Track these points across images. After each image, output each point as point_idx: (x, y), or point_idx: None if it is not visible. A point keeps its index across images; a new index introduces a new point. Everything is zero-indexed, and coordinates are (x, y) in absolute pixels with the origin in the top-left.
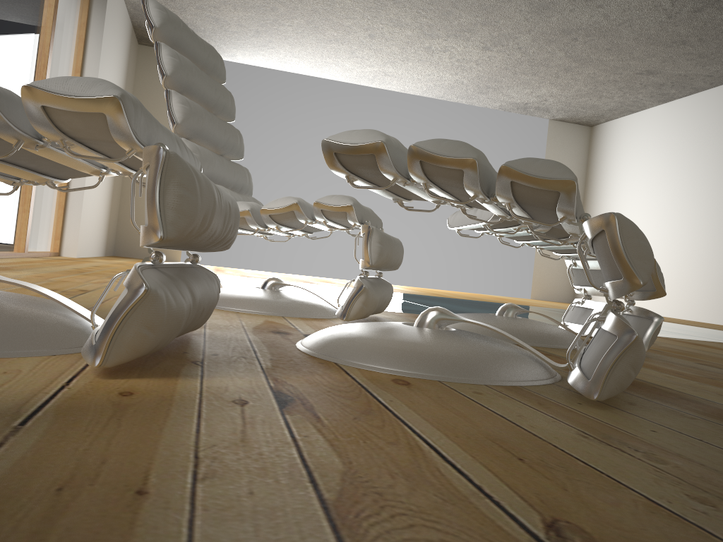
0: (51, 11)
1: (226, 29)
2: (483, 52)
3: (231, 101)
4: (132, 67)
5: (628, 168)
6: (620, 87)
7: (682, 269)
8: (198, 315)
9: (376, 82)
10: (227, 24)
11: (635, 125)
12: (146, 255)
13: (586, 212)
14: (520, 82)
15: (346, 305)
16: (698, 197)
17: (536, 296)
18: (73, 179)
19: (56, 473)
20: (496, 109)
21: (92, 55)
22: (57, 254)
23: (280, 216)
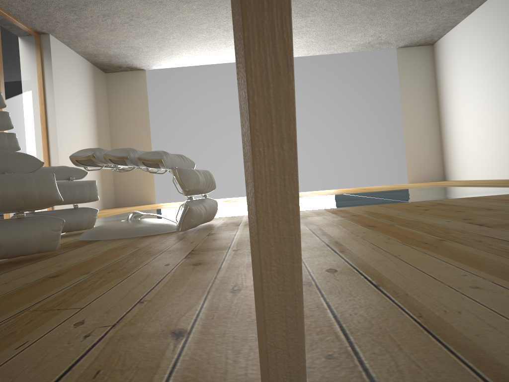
0: None
1: (141, 51)
2: (304, 19)
3: (2, 118)
4: (101, 88)
5: (457, 70)
6: (423, 13)
7: (500, 140)
8: None
9: None
10: (139, 48)
11: (456, 36)
12: (134, 203)
13: (440, 110)
14: (349, 30)
15: None
16: (500, 81)
17: (412, 181)
18: None
19: None
20: (352, 51)
21: (49, 92)
22: None
23: None
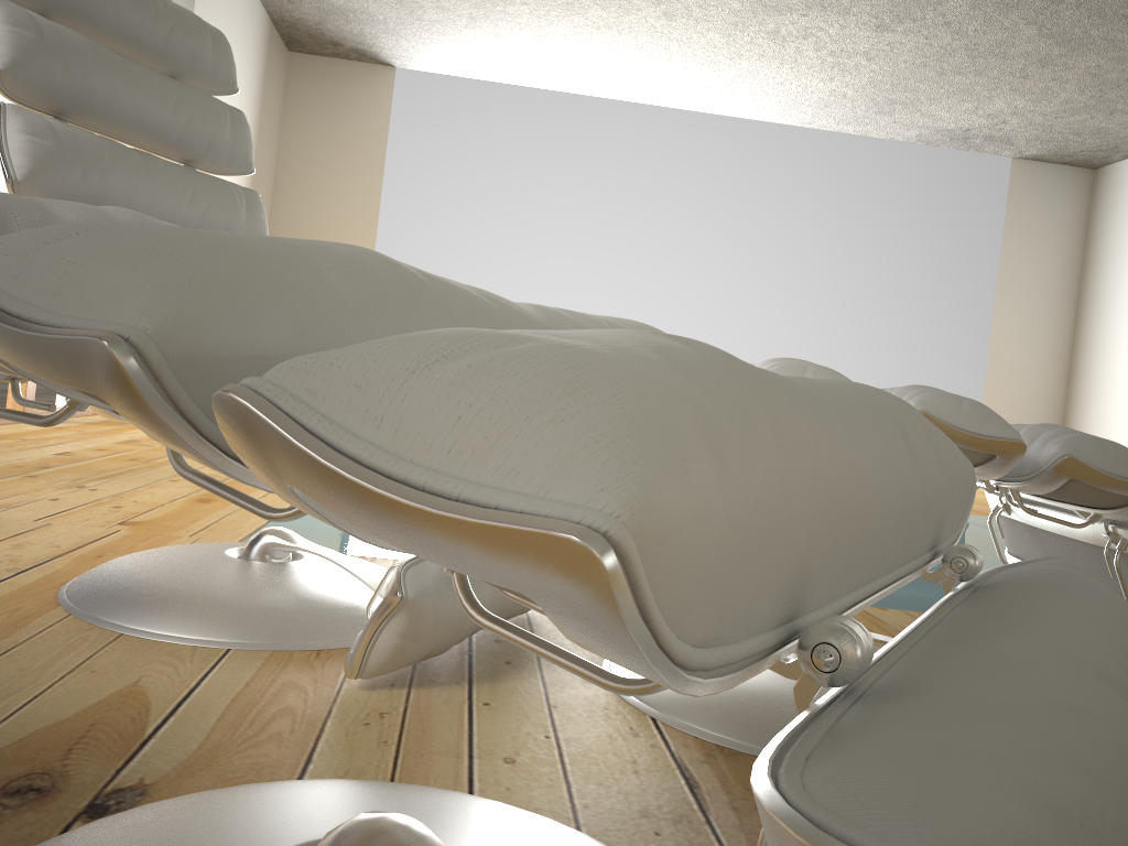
0: None
1: (419, 16)
2: (877, 35)
3: (235, 131)
4: (275, 89)
5: None
6: None
7: None
8: None
9: (690, 100)
10: (419, 7)
11: None
12: None
13: (1082, 327)
14: (952, 91)
15: (359, 638)
16: None
17: None
18: None
19: None
20: (912, 141)
21: None
22: None
23: None
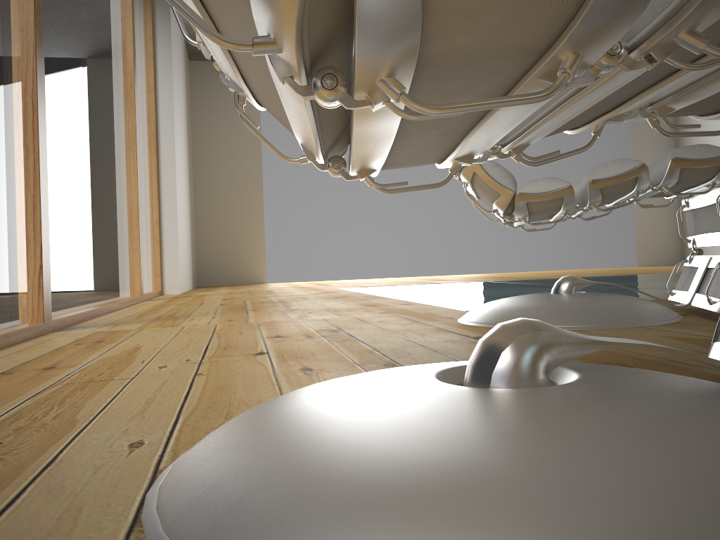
0: (129, 23)
1: None
2: None
3: None
4: (188, 84)
5: None
6: None
7: None
8: None
9: None
10: None
11: None
12: (230, 280)
13: None
14: None
15: None
16: None
17: (642, 263)
18: (163, 209)
19: None
20: None
21: (163, 71)
22: (160, 293)
23: (614, 187)
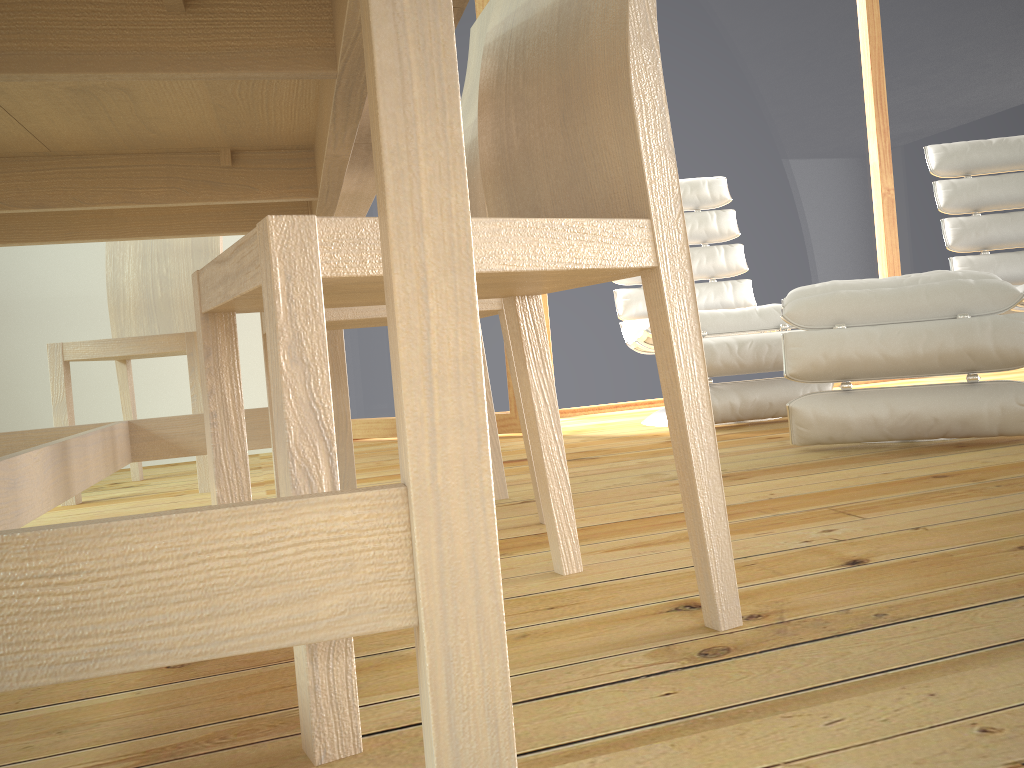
0: None
1: None
2: None
3: None
4: None
5: None
6: None
7: None
8: (761, 406)
9: None
10: None
11: None
12: None
13: None
14: None
15: None
16: None
17: None
18: None
19: (576, 444)
20: None
21: None
22: None
23: None
